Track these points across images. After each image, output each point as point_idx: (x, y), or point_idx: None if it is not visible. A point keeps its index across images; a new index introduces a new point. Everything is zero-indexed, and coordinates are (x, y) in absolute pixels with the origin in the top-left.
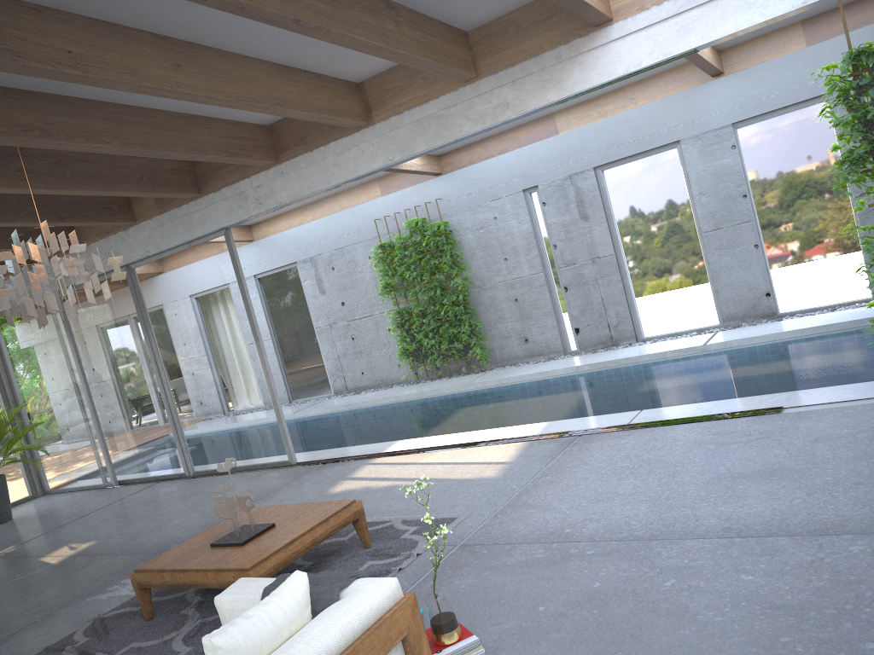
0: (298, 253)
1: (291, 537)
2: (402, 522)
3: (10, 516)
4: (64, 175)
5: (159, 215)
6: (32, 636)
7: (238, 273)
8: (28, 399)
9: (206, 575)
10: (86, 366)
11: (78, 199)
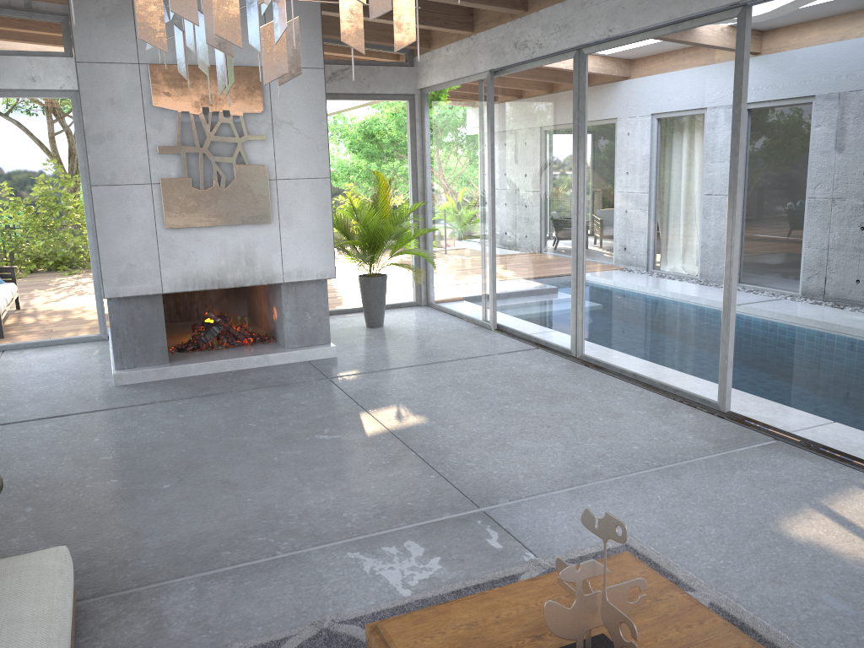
0: (821, 83)
1: None
2: None
3: (381, 323)
4: None
5: None
6: (247, 593)
7: (739, 88)
8: (435, 196)
9: None
10: (498, 175)
11: None
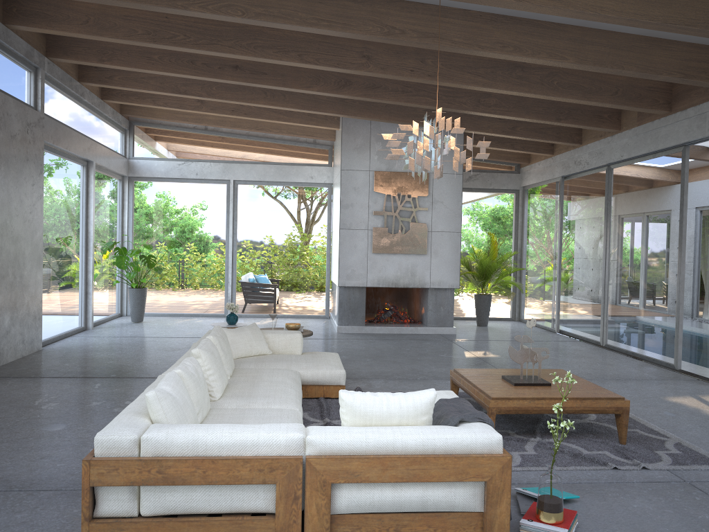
0: None
1: (543, 396)
2: (675, 443)
3: (485, 324)
4: (551, 84)
5: (636, 126)
6: (404, 384)
7: (682, 187)
8: (527, 251)
9: (474, 390)
10: (564, 237)
11: (576, 105)
